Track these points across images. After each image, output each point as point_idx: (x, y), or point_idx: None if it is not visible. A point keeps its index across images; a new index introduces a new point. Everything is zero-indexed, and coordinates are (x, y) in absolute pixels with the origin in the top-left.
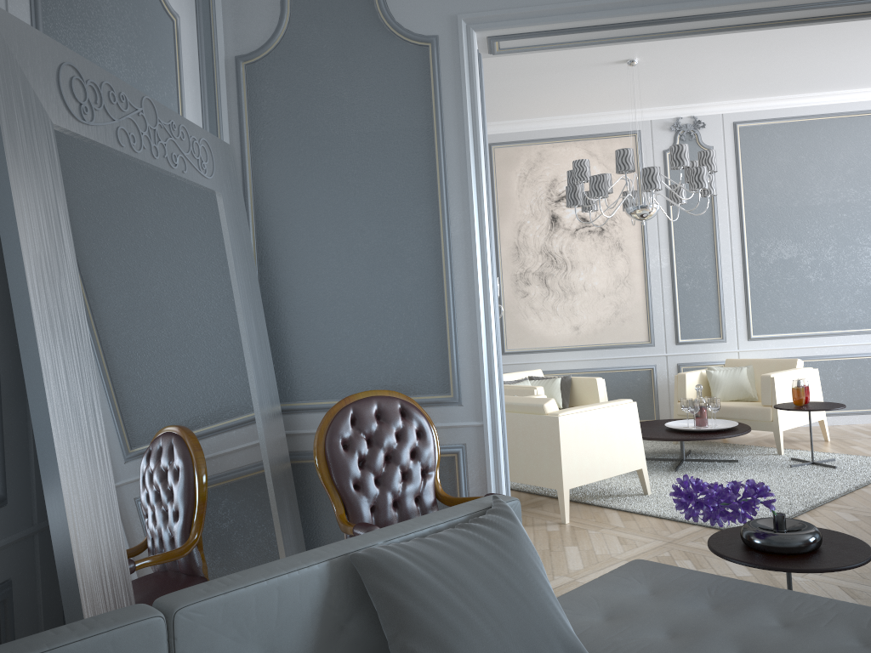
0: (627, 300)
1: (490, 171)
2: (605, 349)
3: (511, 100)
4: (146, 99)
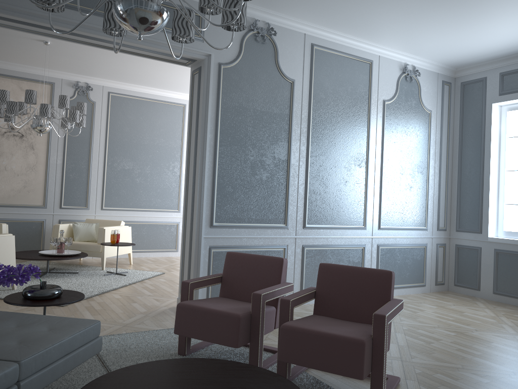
0: (33, 179)
1: None
2: (14, 207)
3: None
4: None
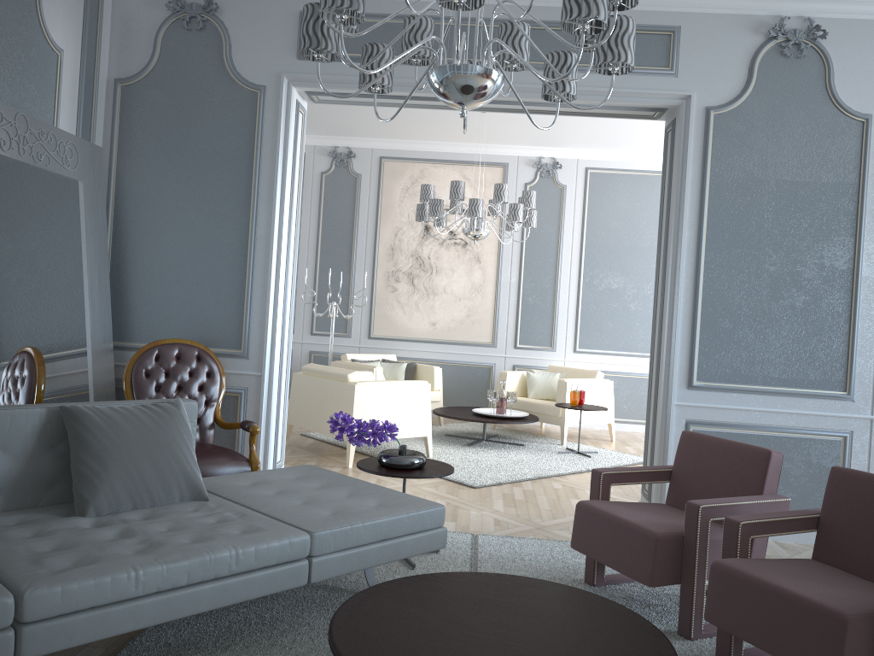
0: (478, 306)
1: (378, 180)
2: (455, 344)
3: (394, 124)
4: (21, 114)
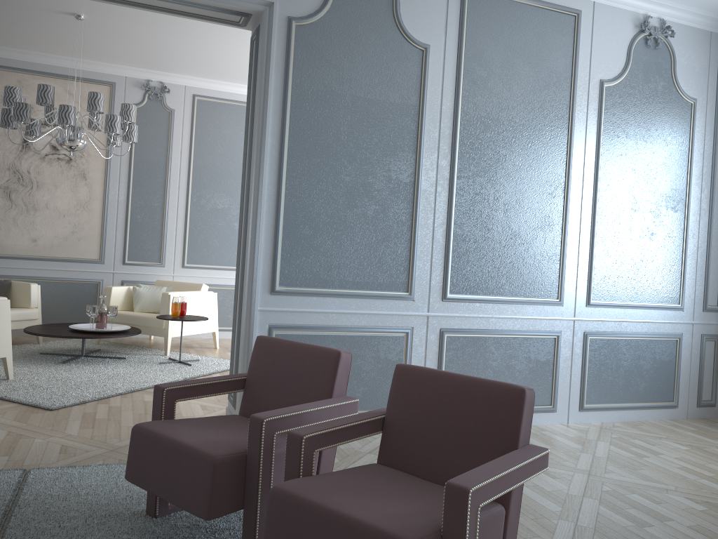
0: (85, 222)
1: None
2: (59, 261)
3: None
4: None
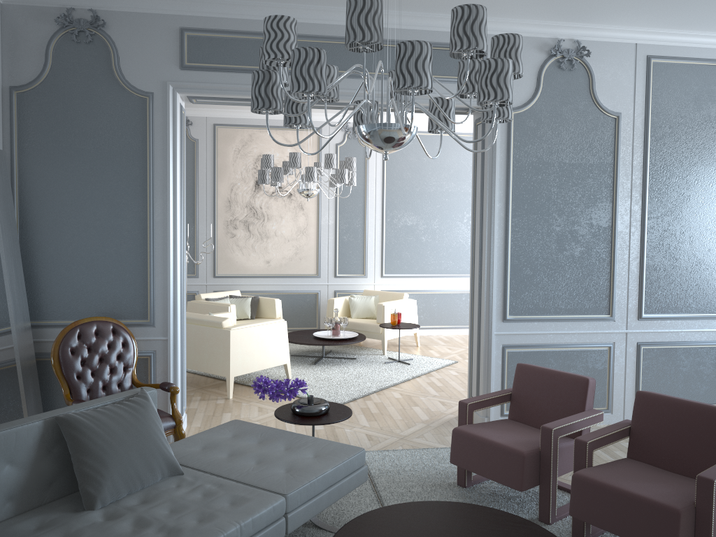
0: (304, 245)
1: (213, 144)
2: (286, 277)
3: None
4: None
